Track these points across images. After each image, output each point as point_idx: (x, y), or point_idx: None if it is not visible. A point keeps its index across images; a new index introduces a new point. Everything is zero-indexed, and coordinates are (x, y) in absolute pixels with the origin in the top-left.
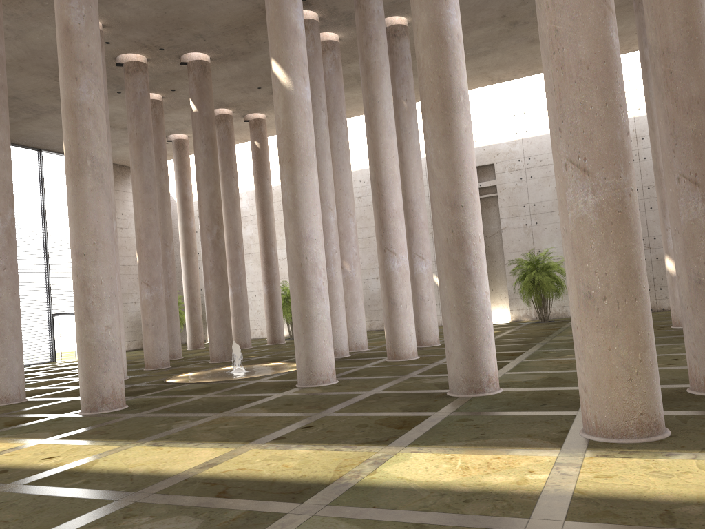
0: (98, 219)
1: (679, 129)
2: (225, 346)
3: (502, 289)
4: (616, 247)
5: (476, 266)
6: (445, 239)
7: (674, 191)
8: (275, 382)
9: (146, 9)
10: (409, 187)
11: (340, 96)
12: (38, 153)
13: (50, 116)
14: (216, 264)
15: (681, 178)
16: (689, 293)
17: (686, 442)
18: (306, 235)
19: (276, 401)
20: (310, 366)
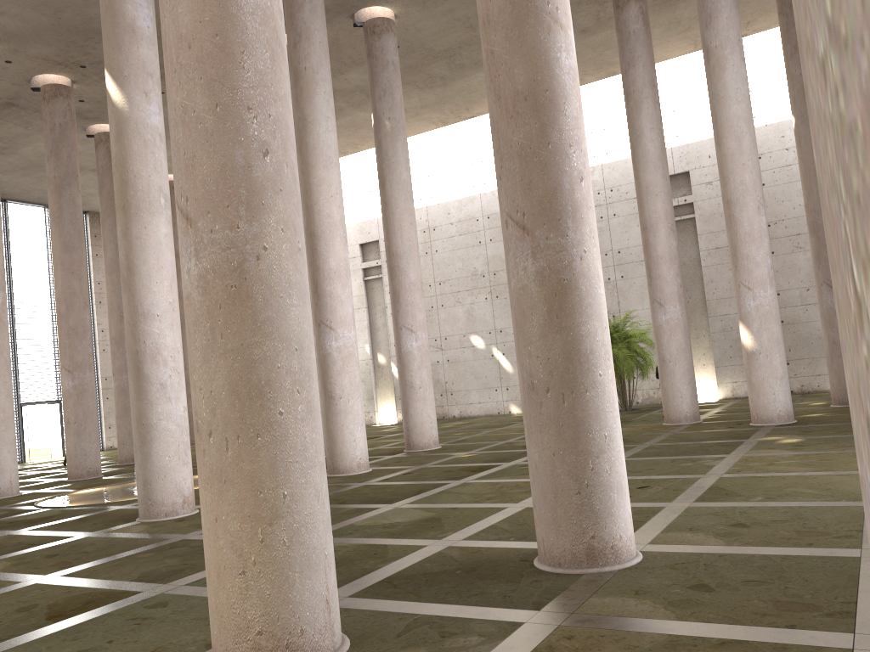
0: None
1: (503, 142)
2: None
3: None
4: (227, 347)
5: None
6: None
7: (505, 241)
8: (133, 510)
9: (33, 15)
10: (393, 235)
11: None
12: (2, 205)
13: None
14: None
15: (509, 221)
16: (524, 403)
17: None
18: (143, 310)
19: (52, 549)
20: (149, 492)
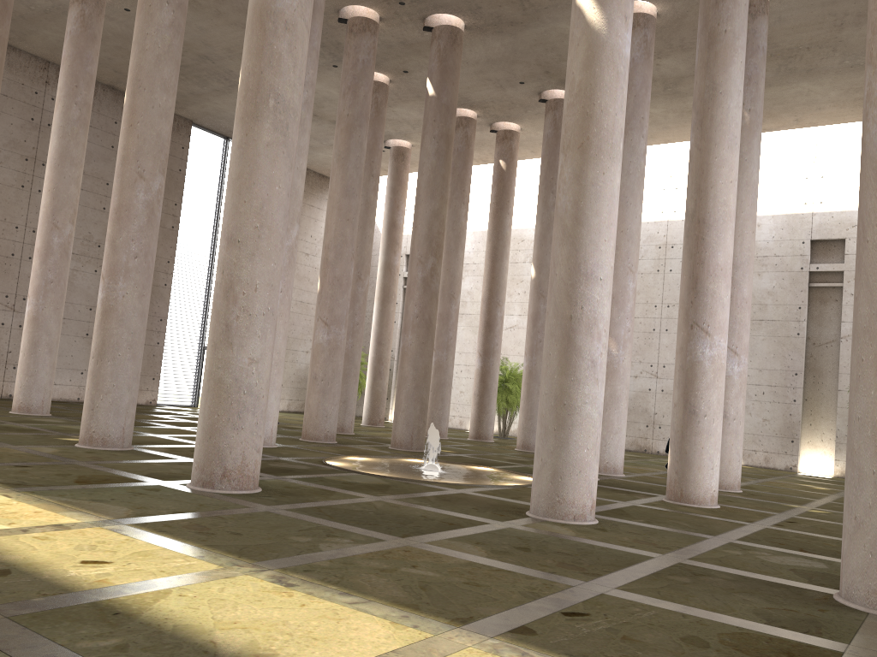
0: (269, 191)
1: None
2: (415, 429)
3: (827, 426)
4: None
5: None
6: None
7: None
8: (489, 499)
9: None
10: None
11: (644, 96)
12: (224, 142)
13: None
14: (423, 312)
15: None
16: None
17: None
18: (586, 270)
19: (498, 537)
20: (558, 486)
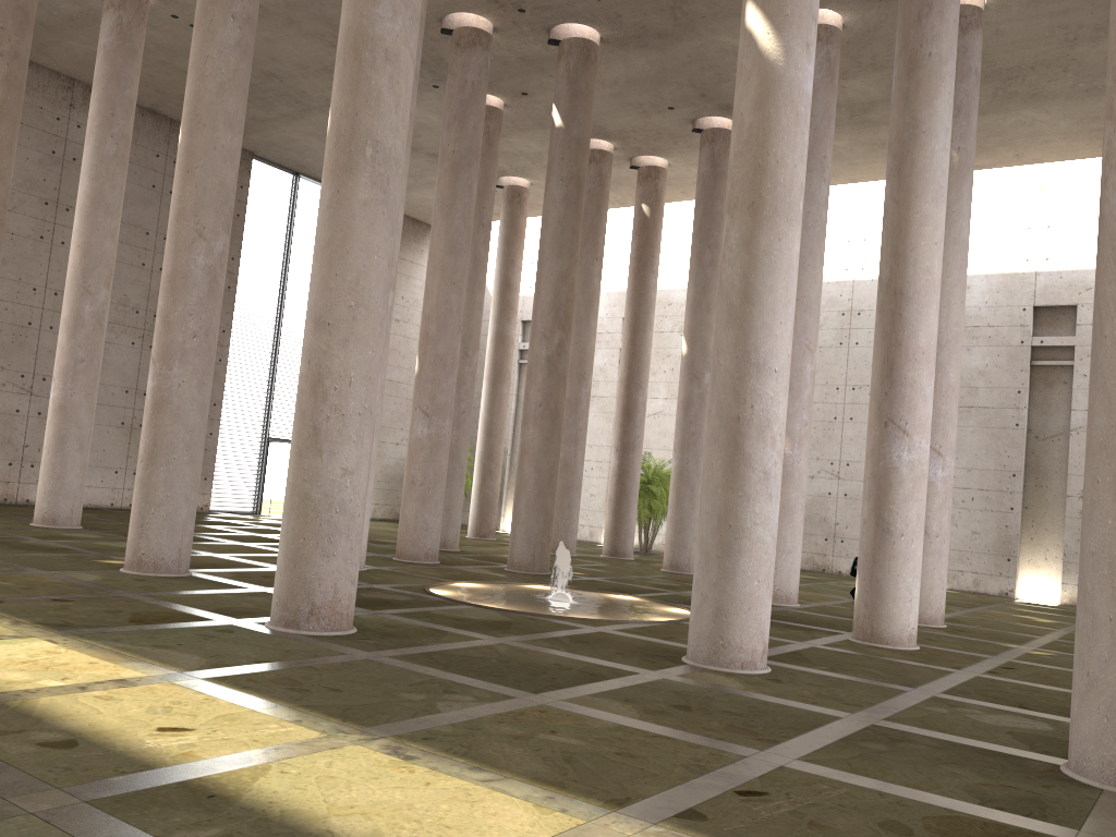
0: (366, 261)
1: None
2: (537, 547)
3: (1052, 541)
4: None
5: None
6: None
7: None
8: (635, 640)
9: None
10: None
11: (827, 129)
12: (293, 179)
13: (321, 116)
14: (547, 399)
15: None
16: None
17: None
18: (758, 359)
19: (651, 692)
20: (722, 627)
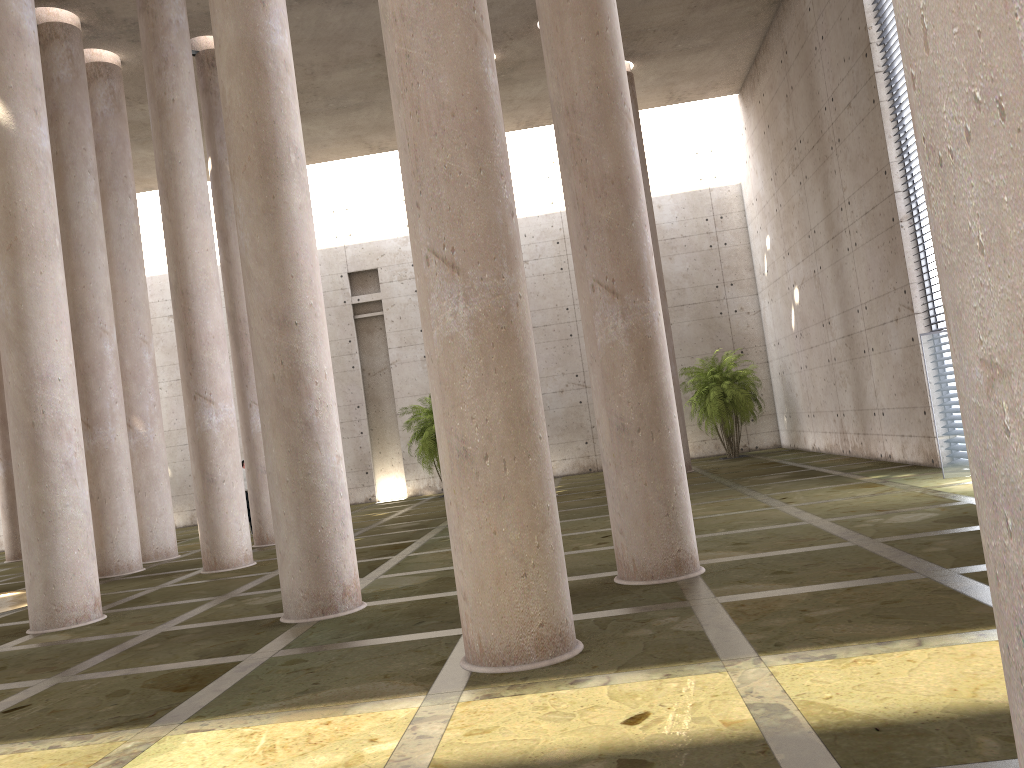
0: None
1: (591, 217)
2: None
3: (395, 451)
4: (500, 380)
5: (321, 417)
6: (270, 375)
7: (588, 303)
8: None
9: None
10: (240, 298)
11: (123, 153)
12: None
13: None
14: None
15: (596, 286)
16: (611, 443)
17: (600, 659)
18: (41, 373)
19: None
20: (53, 595)
